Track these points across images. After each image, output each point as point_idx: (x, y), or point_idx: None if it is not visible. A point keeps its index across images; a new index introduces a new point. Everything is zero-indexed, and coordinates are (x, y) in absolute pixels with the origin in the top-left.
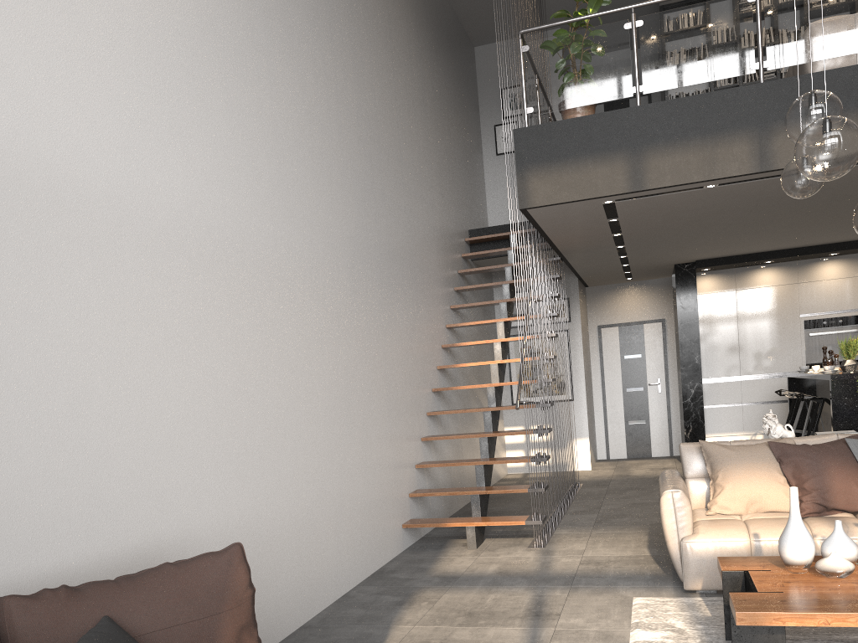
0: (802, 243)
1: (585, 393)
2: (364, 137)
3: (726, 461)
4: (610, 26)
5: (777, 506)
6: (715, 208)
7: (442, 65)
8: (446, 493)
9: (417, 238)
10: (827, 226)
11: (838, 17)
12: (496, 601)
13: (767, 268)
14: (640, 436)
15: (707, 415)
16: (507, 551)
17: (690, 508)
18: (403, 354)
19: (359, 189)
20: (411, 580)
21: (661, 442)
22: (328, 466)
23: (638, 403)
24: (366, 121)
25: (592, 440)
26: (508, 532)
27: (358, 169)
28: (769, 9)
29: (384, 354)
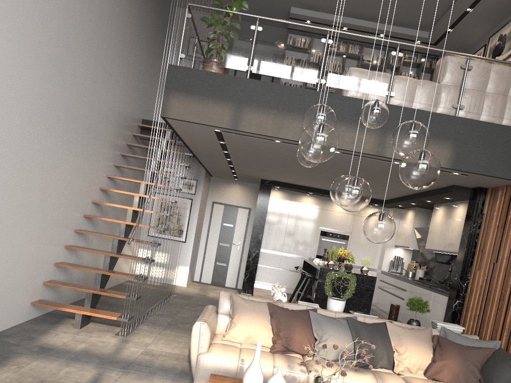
0: (328, 188)
1: (193, 240)
2: (65, 31)
3: (241, 309)
4: (243, 23)
5: (263, 342)
6: (281, 154)
7: (148, 8)
8: (69, 287)
9: (97, 112)
10: None
11: (364, 69)
12: (67, 374)
13: (309, 196)
14: (221, 272)
15: (259, 270)
16: (99, 335)
17: (209, 335)
18: (63, 187)
19: (51, 65)
20: (17, 346)
21: (232, 279)
22: None
23: (224, 253)
24: (70, 21)
25: (192, 269)
26: (109, 320)
27: (53, 50)
28: (331, 50)
29: (44, 183)
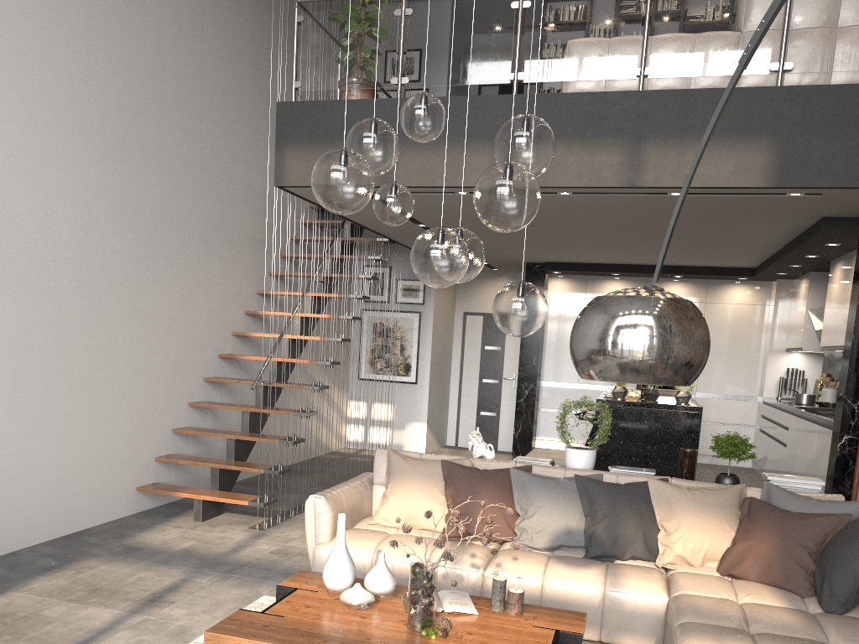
0: (641, 261)
1: (428, 379)
2: (132, 85)
3: (398, 473)
4: (381, 9)
5: (431, 525)
6: None
7: None
8: (189, 462)
9: (219, 197)
10: (647, 248)
11: (592, 39)
12: (138, 580)
13: (618, 280)
14: (489, 428)
15: (541, 418)
16: (225, 529)
17: (329, 516)
18: (170, 316)
19: (115, 139)
20: (95, 546)
21: (508, 437)
22: (5, 422)
23: (491, 395)
24: (140, 69)
25: (437, 426)
26: (256, 508)
27: (115, 118)
28: (530, 19)
29: (132, 313)
